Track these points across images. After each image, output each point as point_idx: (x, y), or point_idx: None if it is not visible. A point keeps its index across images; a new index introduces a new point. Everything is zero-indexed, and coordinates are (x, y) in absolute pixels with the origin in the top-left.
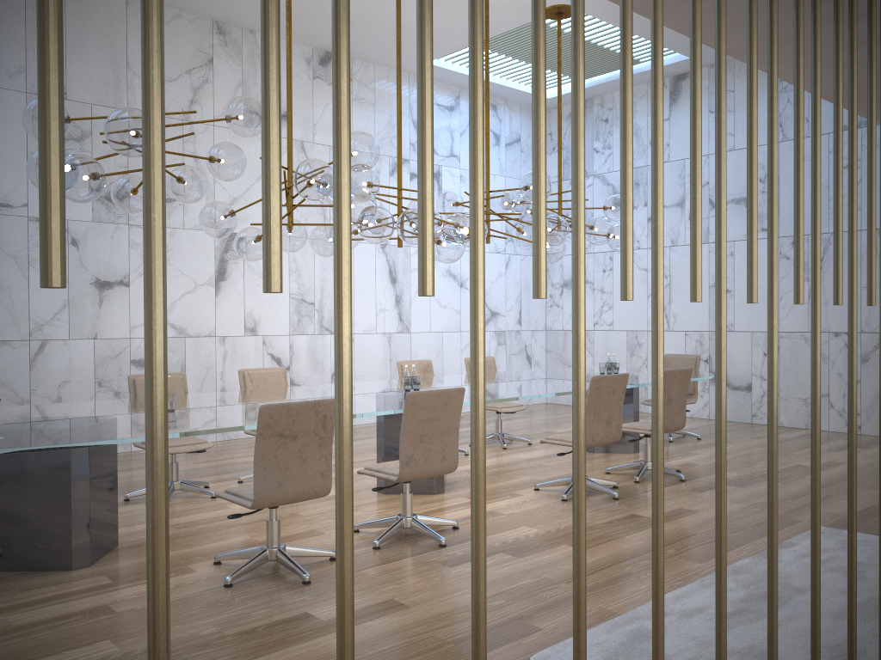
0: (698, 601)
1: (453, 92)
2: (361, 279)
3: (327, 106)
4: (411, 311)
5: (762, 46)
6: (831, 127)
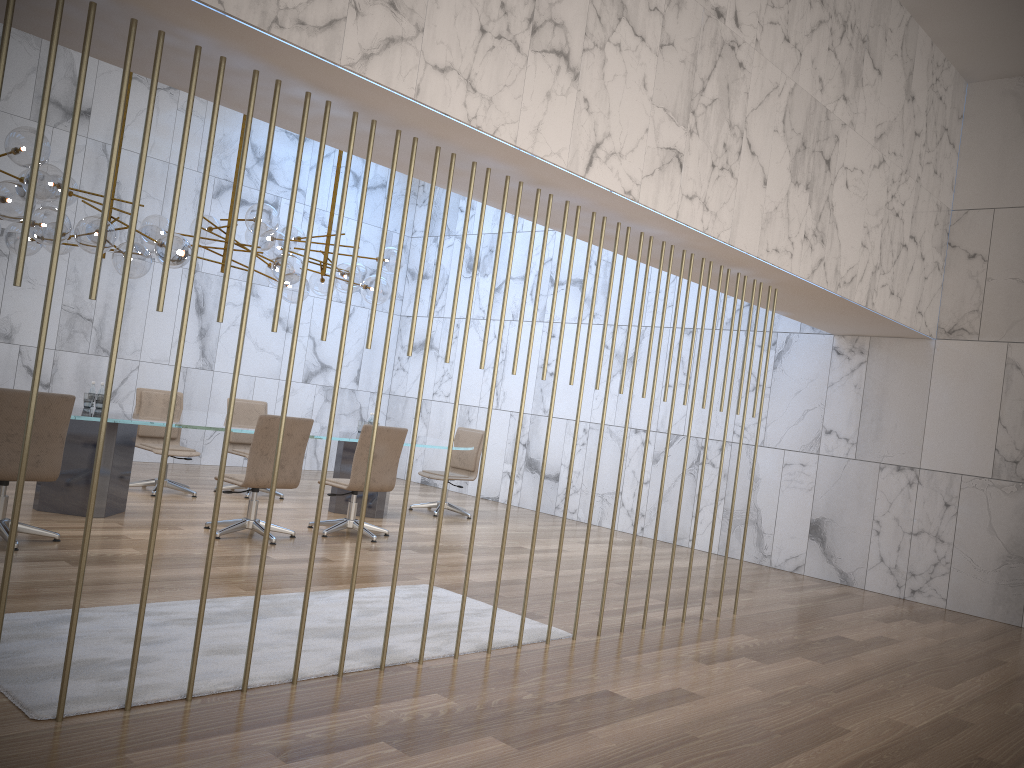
0: (175, 609)
1: None
2: None
3: (143, 111)
4: (218, 348)
5: (206, 90)
6: None
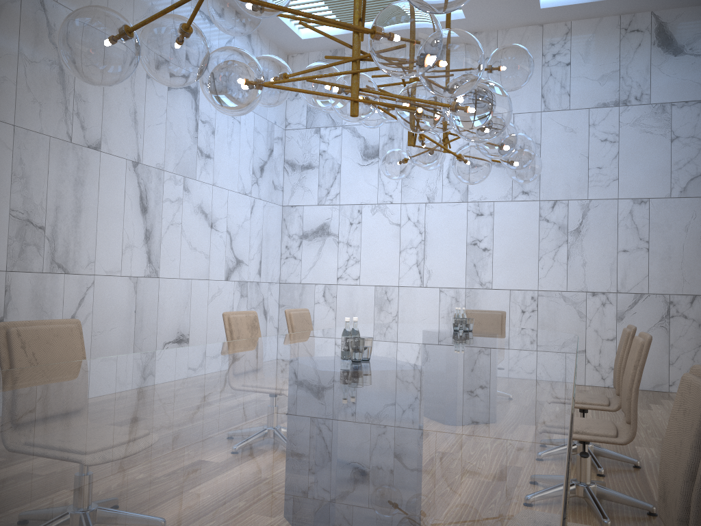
0: None
1: None
2: (107, 203)
3: None
4: (161, 251)
5: None
6: (591, 103)
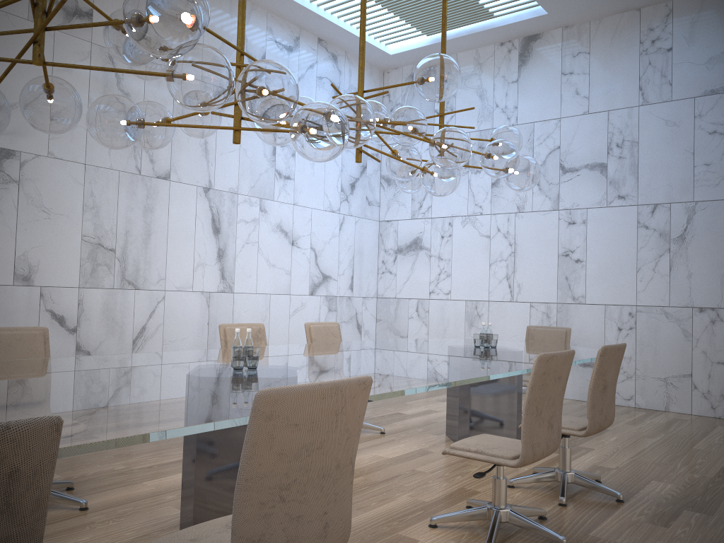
0: None
1: (293, 32)
2: (178, 226)
3: None
4: (236, 268)
5: None
6: (697, 91)
